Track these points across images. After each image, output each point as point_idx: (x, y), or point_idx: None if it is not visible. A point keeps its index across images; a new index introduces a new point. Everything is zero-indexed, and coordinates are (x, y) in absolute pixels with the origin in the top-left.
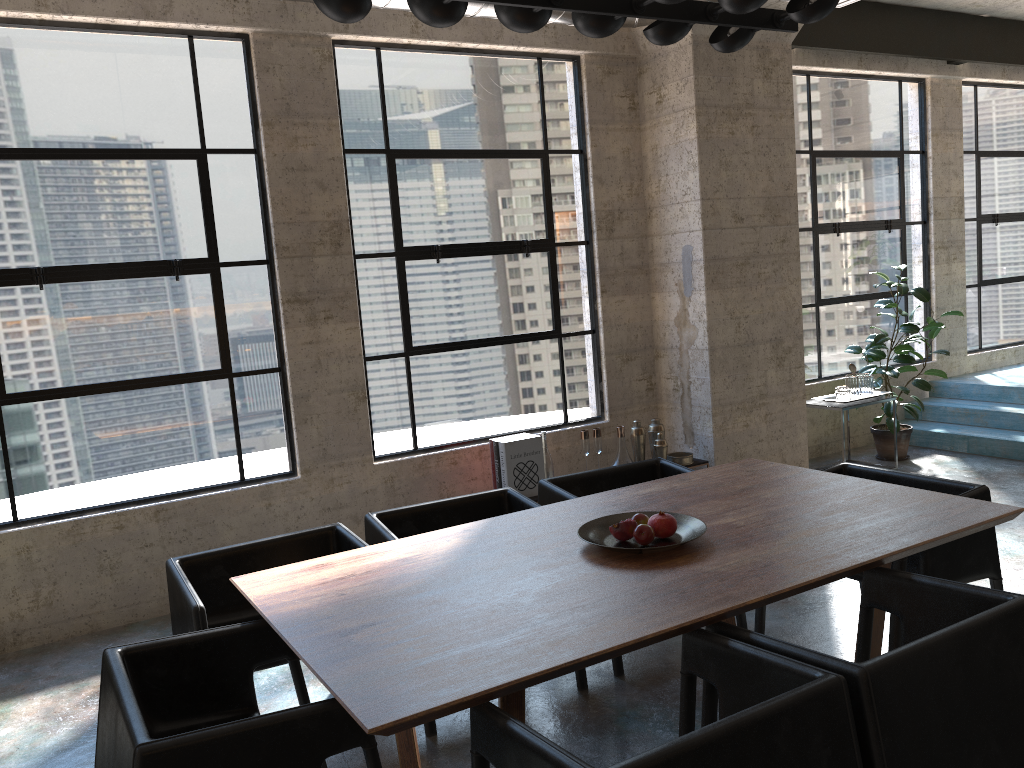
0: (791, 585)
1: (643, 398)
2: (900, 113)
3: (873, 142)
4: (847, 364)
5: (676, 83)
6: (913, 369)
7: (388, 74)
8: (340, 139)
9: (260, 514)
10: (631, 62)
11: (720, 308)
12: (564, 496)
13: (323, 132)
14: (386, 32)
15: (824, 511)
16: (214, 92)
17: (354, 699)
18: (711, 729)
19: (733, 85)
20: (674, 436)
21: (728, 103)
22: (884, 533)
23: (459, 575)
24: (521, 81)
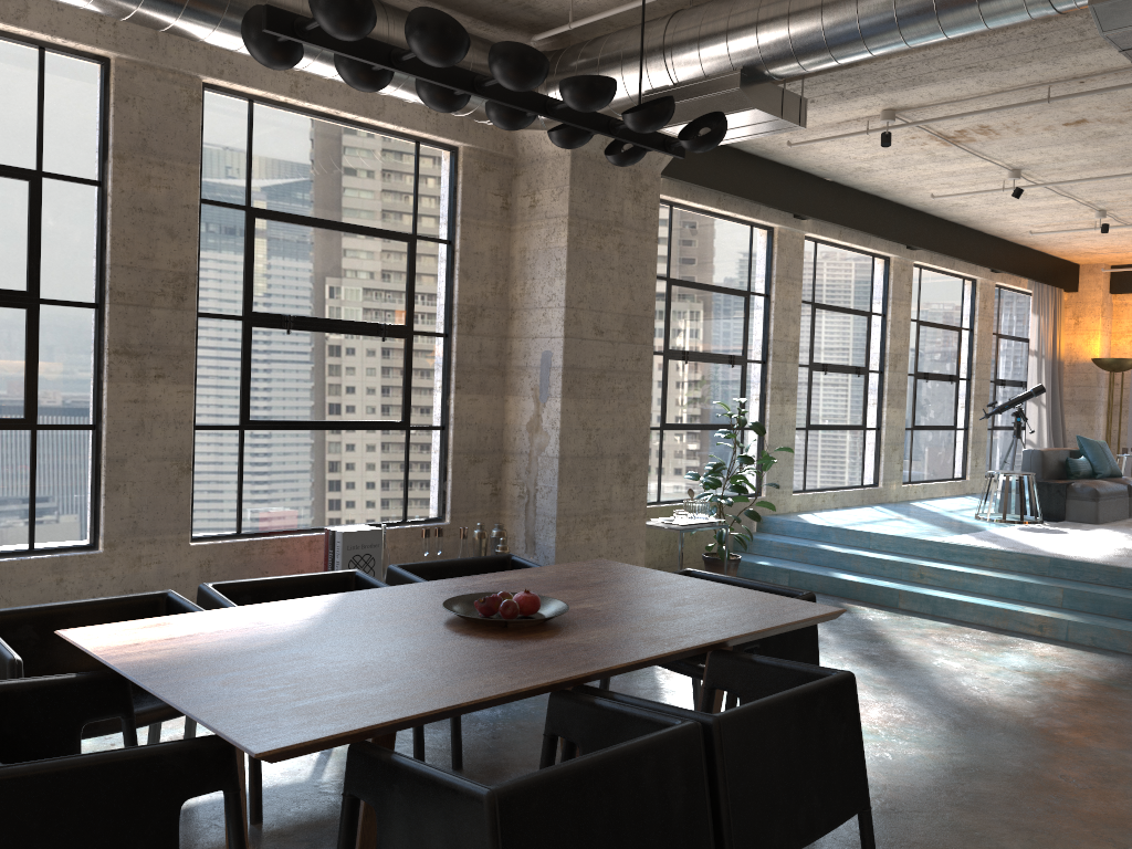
0: (650, 656)
1: (487, 503)
2: (750, 256)
3: (724, 279)
4: (685, 491)
5: (551, 190)
6: (746, 500)
7: (259, 129)
8: (198, 187)
9: (48, 590)
10: (508, 162)
11: (574, 417)
12: (416, 581)
13: (180, 176)
14: (263, 86)
15: (674, 603)
16: (61, 112)
17: (233, 731)
18: (589, 757)
19: (605, 202)
20: (515, 545)
21: (599, 218)
22: (729, 621)
23: (321, 637)
24: (397, 161)
